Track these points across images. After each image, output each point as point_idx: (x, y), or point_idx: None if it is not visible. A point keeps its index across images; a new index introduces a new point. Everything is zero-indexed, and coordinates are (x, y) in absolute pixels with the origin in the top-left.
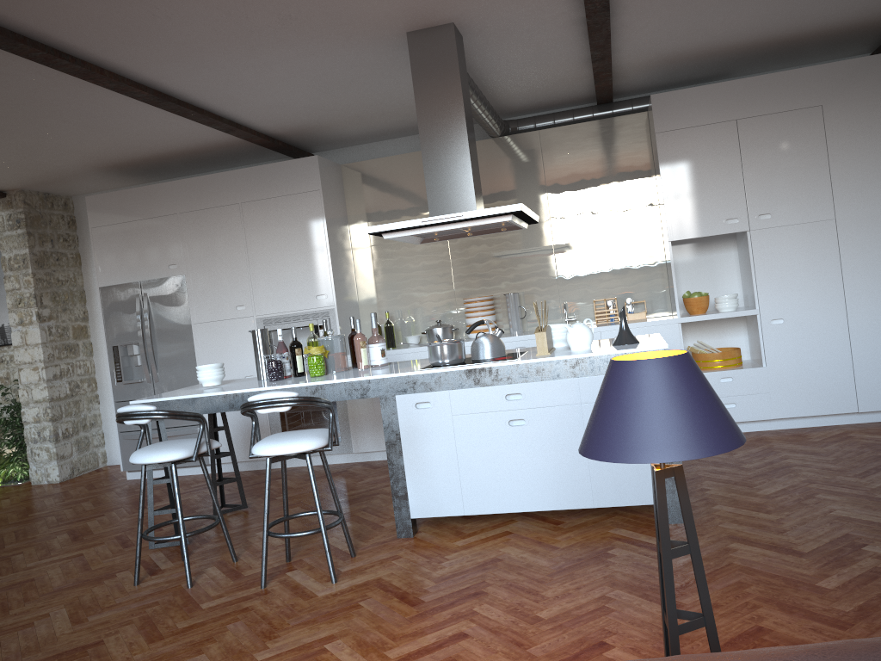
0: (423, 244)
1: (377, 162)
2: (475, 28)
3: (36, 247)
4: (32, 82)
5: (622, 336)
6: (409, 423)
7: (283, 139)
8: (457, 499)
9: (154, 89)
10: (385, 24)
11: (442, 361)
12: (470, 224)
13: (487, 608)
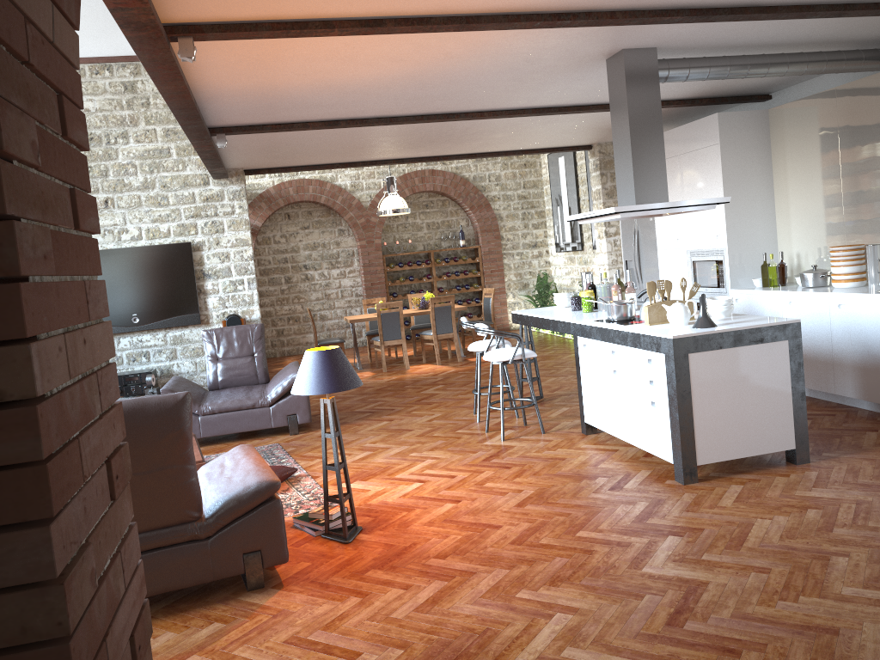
0: (822, 187)
1: (791, 105)
2: (652, 43)
3: (607, 183)
4: (470, 120)
5: (697, 319)
6: (582, 357)
7: (709, 97)
8: (598, 417)
9: (535, 108)
10: (578, 63)
11: (608, 317)
12: (605, 218)
13: (489, 473)
